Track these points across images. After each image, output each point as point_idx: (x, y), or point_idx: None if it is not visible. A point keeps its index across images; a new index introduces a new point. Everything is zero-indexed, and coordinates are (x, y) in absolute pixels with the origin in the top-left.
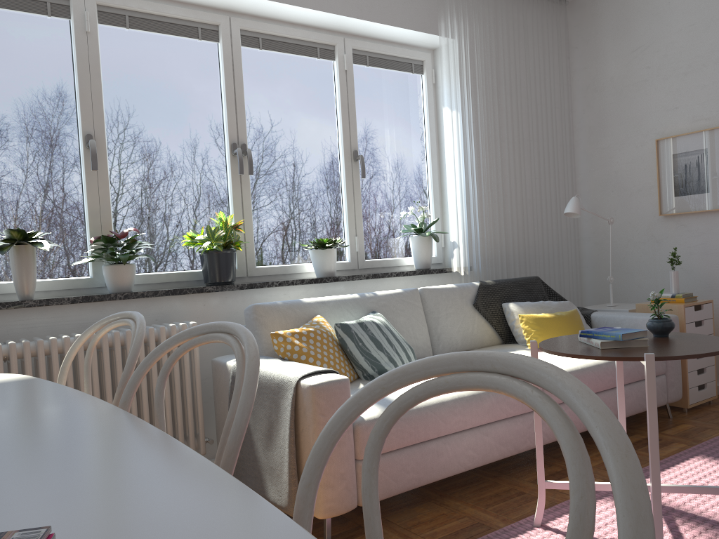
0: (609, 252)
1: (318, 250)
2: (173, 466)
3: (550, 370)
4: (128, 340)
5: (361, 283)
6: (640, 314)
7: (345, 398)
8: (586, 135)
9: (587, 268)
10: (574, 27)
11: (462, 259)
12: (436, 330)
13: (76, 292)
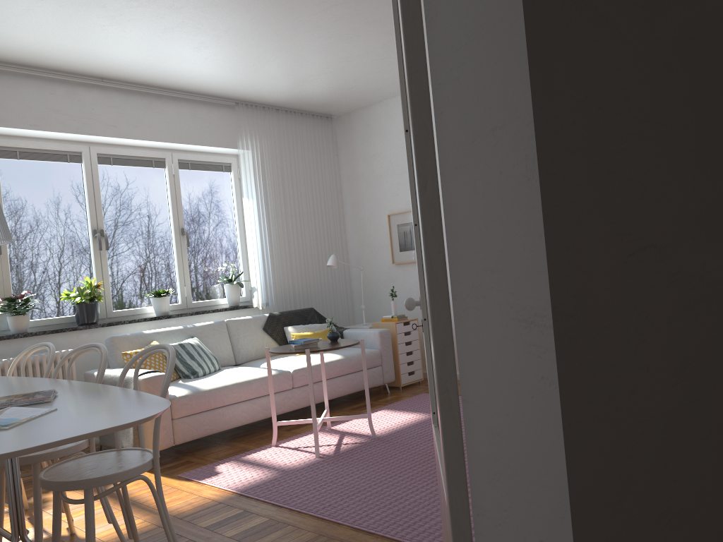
0: (368, 288)
1: (156, 297)
2: (80, 384)
3: (169, 346)
4: (29, 362)
5: (188, 318)
6: (368, 329)
7: None
8: (351, 208)
9: (356, 299)
10: (340, 134)
11: (260, 298)
12: (237, 346)
13: None
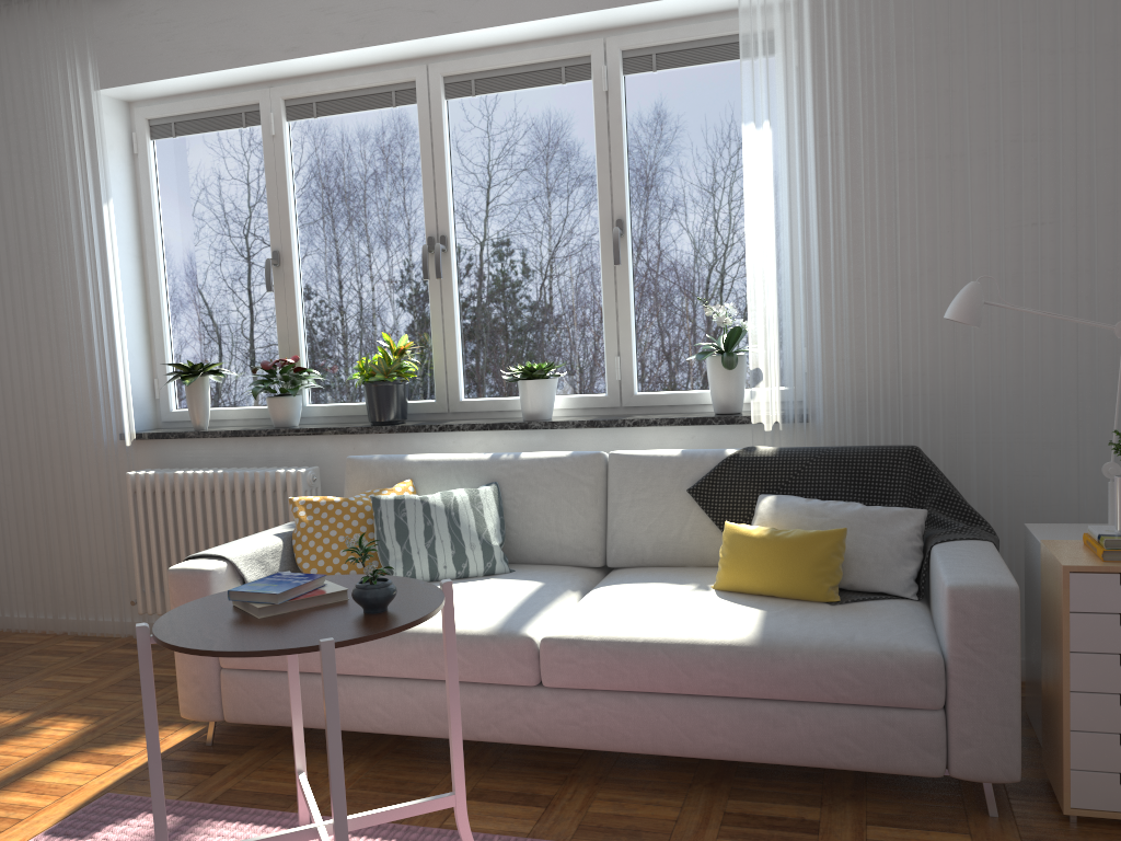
0: None
1: (518, 381)
2: None
3: None
4: (234, 482)
5: (576, 433)
6: (955, 567)
7: (199, 593)
8: None
9: None
10: None
11: (767, 402)
12: (611, 523)
13: (270, 421)
